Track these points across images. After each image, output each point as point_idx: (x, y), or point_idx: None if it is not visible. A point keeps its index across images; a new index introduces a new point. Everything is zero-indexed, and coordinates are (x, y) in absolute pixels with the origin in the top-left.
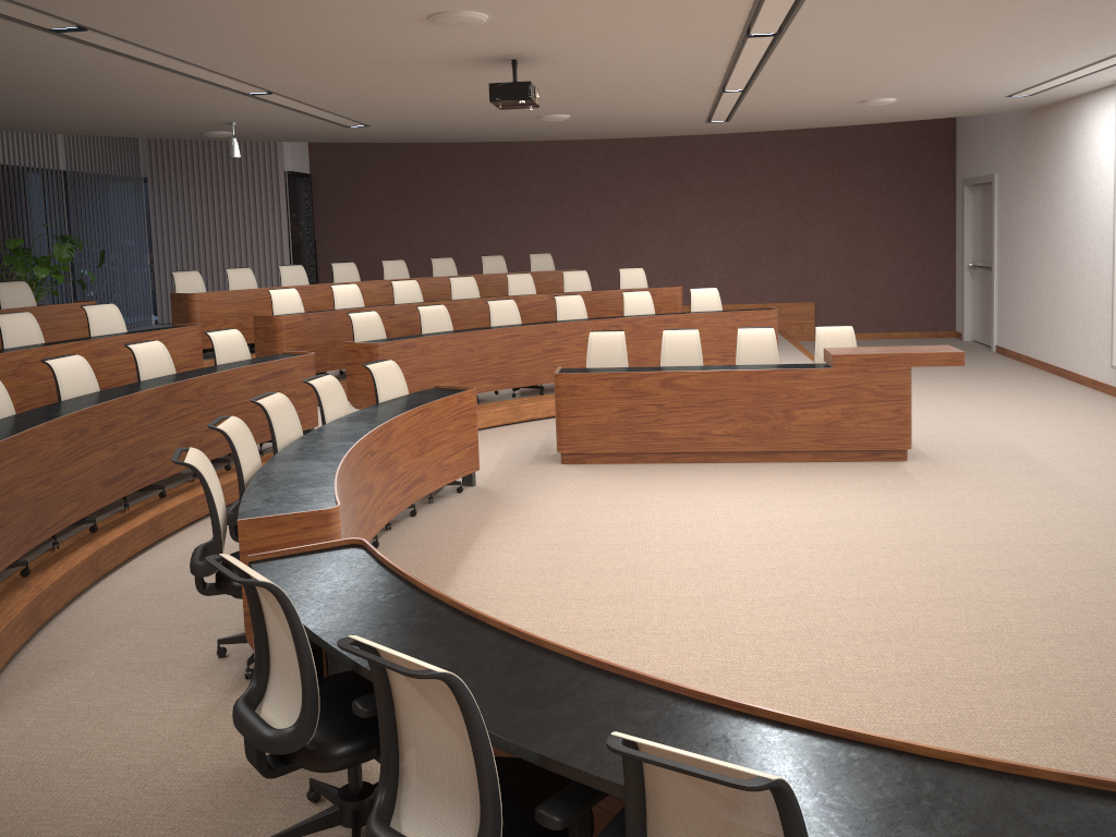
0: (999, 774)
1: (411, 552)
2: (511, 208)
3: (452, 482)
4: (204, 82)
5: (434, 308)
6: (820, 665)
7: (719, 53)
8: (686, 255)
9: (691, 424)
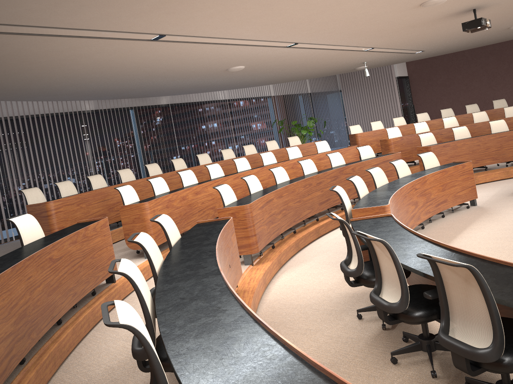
0: None
1: (437, 230)
2: (511, 74)
3: (463, 203)
4: (345, 50)
5: (460, 128)
6: None
7: None
8: None
9: None
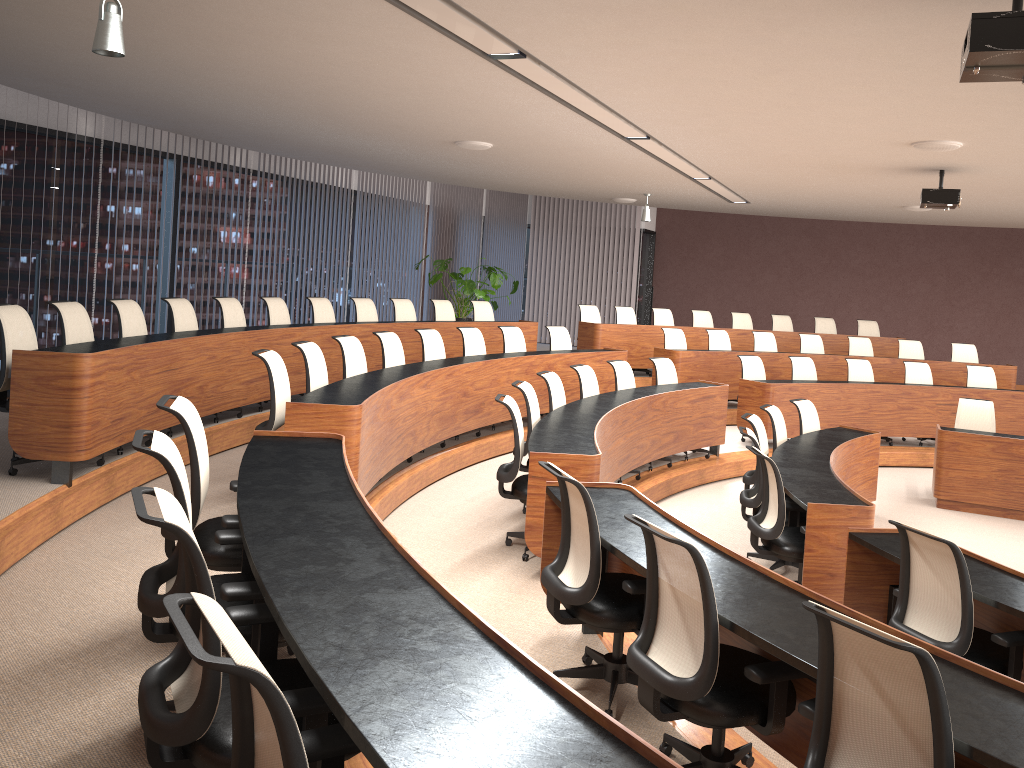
0: None
1: None
2: (830, 276)
3: None
4: (674, 169)
5: (802, 360)
6: None
7: None
8: (999, 336)
9: None
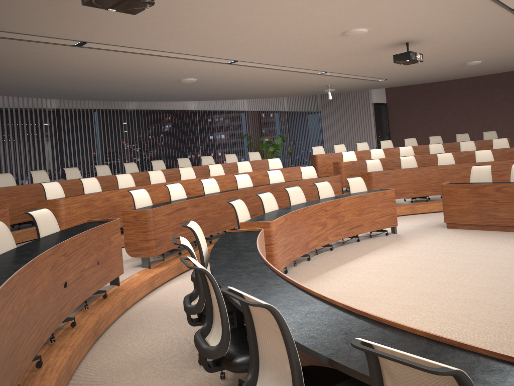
0: (326, 302)
1: (343, 253)
2: (483, 110)
3: (383, 230)
4: (296, 72)
5: (408, 157)
6: (464, 312)
7: (512, 20)
8: None
9: (513, 211)
